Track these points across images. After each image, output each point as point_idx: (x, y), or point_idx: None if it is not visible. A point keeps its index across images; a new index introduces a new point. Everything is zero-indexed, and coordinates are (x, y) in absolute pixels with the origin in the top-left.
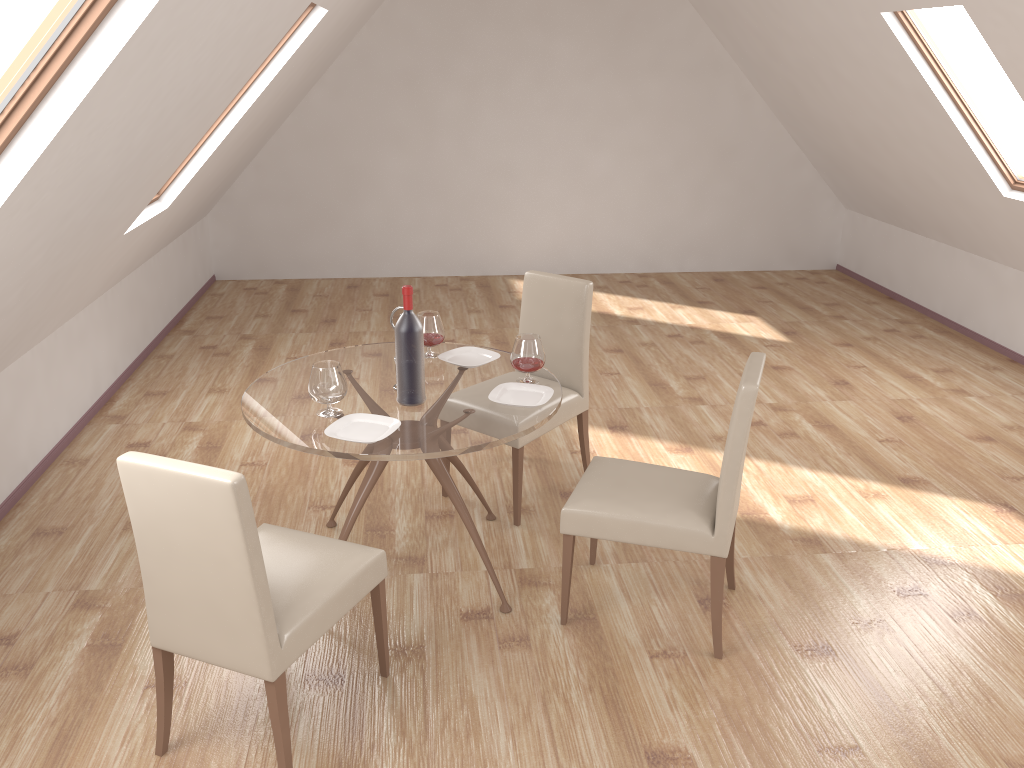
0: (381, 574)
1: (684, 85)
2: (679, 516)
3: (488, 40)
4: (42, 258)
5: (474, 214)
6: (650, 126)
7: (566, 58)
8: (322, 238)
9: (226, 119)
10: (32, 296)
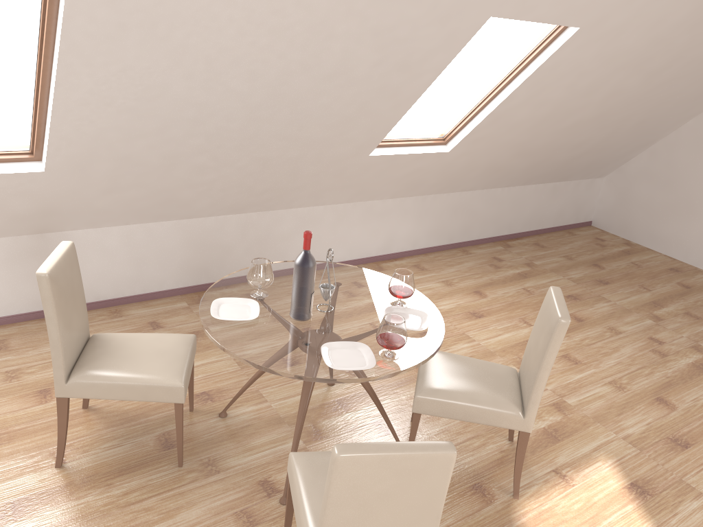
0: (176, 398)
1: None
2: (312, 526)
3: None
4: (207, 142)
5: None
6: None
7: None
8: (678, 223)
9: (493, 100)
10: (243, 166)
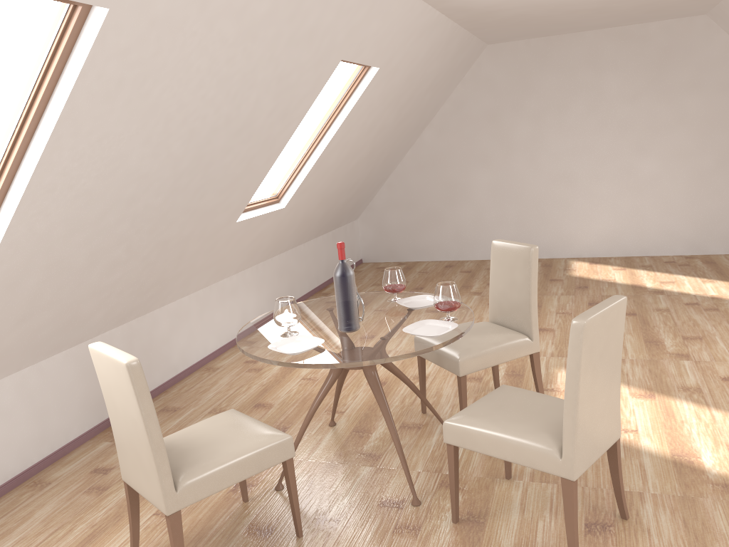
0: (287, 454)
1: (722, 98)
2: (534, 437)
3: (550, 82)
4: (130, 228)
5: (542, 211)
6: (691, 134)
7: (614, 88)
8: (431, 232)
9: (317, 147)
10: (146, 255)
